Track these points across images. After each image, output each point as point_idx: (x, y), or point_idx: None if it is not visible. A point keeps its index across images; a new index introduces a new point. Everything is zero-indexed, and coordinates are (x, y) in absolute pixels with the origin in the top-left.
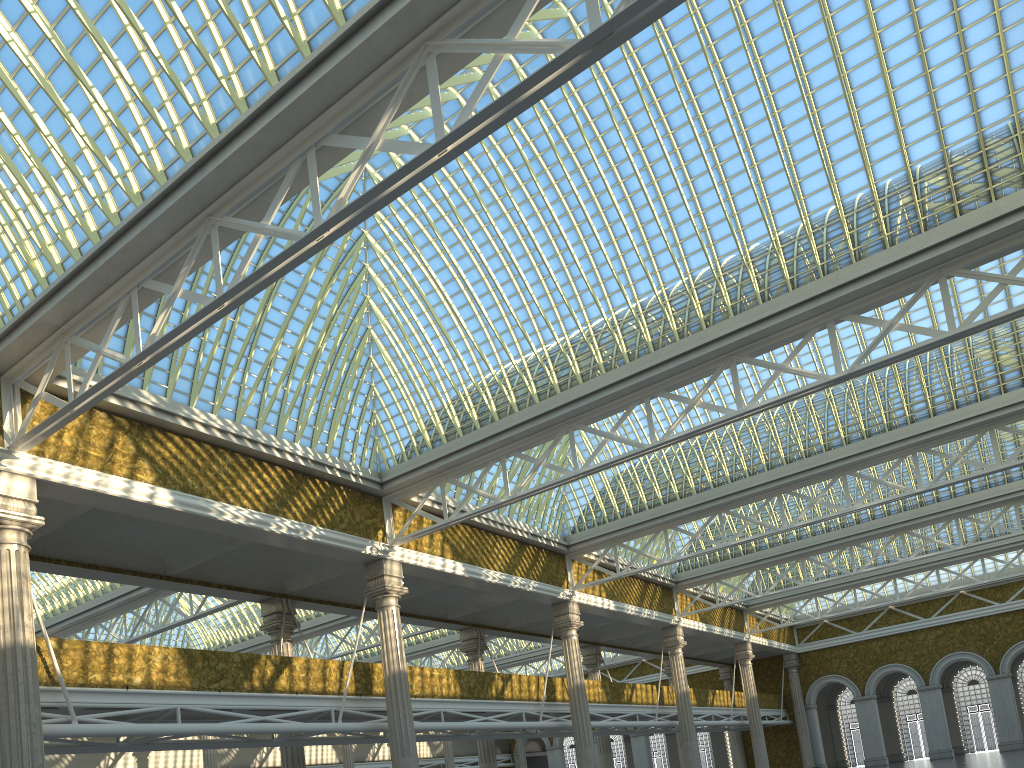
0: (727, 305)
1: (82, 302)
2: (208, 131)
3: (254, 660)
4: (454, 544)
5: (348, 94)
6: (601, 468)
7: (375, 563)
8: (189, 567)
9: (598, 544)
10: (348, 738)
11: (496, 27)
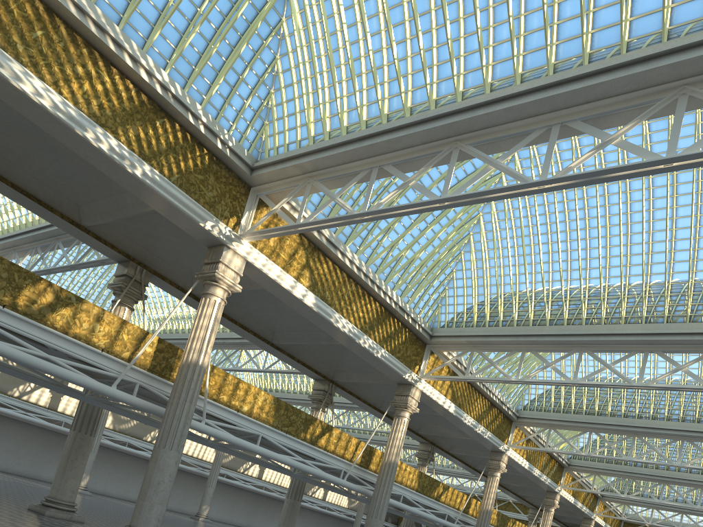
0: None
1: (335, 162)
2: (485, 86)
3: (312, 421)
4: (454, 390)
5: (606, 99)
6: (593, 385)
7: (405, 386)
8: (289, 343)
9: (539, 424)
10: (335, 488)
11: None
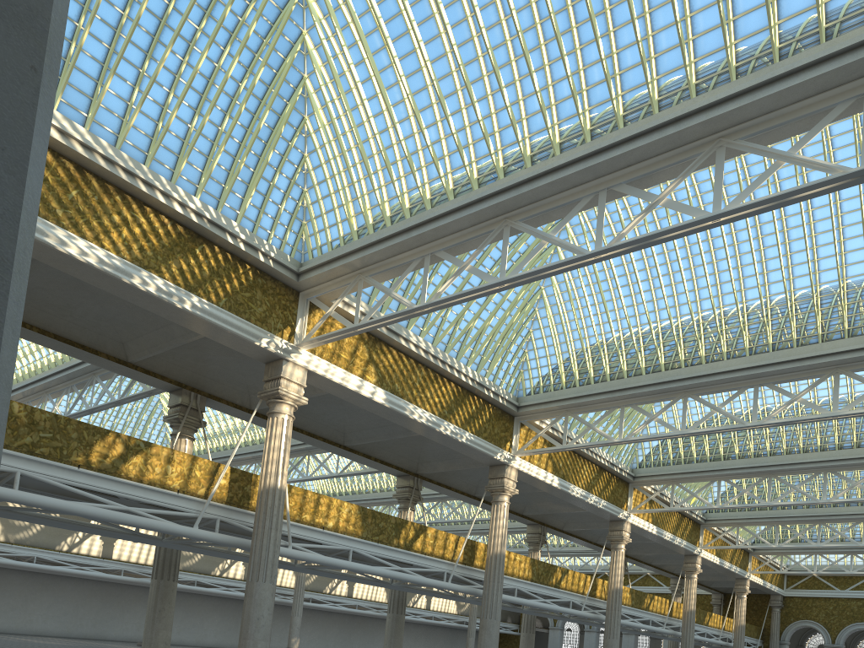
0: (845, 328)
1: (385, 256)
2: (525, 161)
3: (403, 524)
4: (555, 461)
5: (647, 160)
6: (704, 433)
7: (499, 467)
8: (363, 443)
9: (659, 480)
10: (440, 593)
11: (775, 135)
